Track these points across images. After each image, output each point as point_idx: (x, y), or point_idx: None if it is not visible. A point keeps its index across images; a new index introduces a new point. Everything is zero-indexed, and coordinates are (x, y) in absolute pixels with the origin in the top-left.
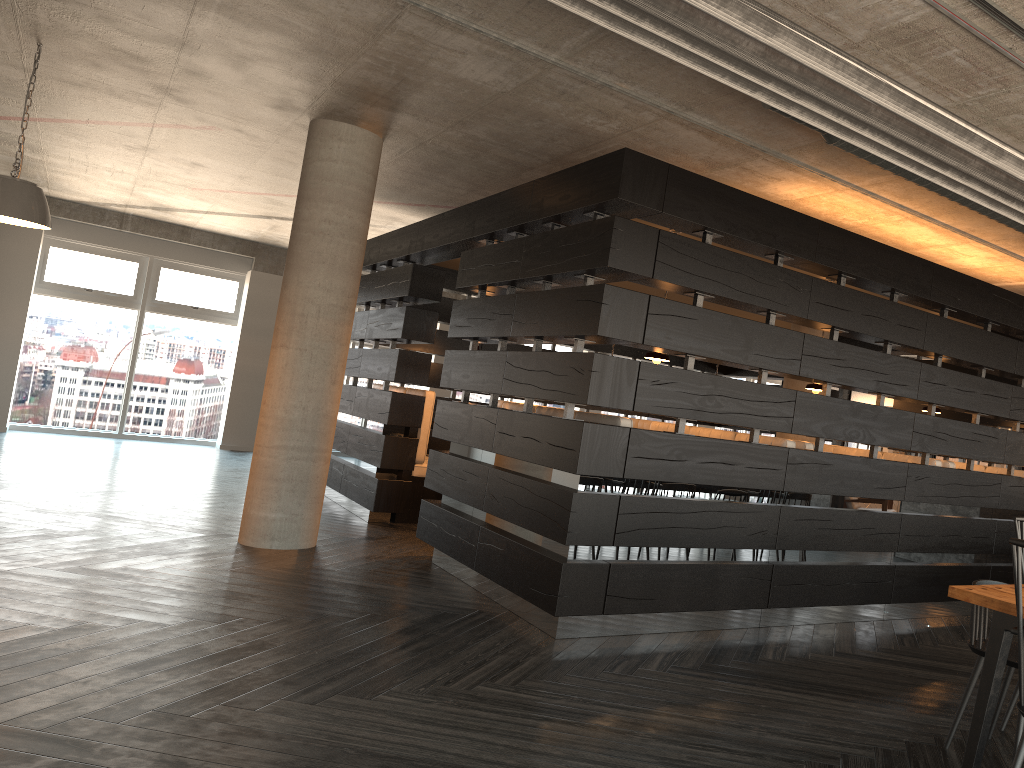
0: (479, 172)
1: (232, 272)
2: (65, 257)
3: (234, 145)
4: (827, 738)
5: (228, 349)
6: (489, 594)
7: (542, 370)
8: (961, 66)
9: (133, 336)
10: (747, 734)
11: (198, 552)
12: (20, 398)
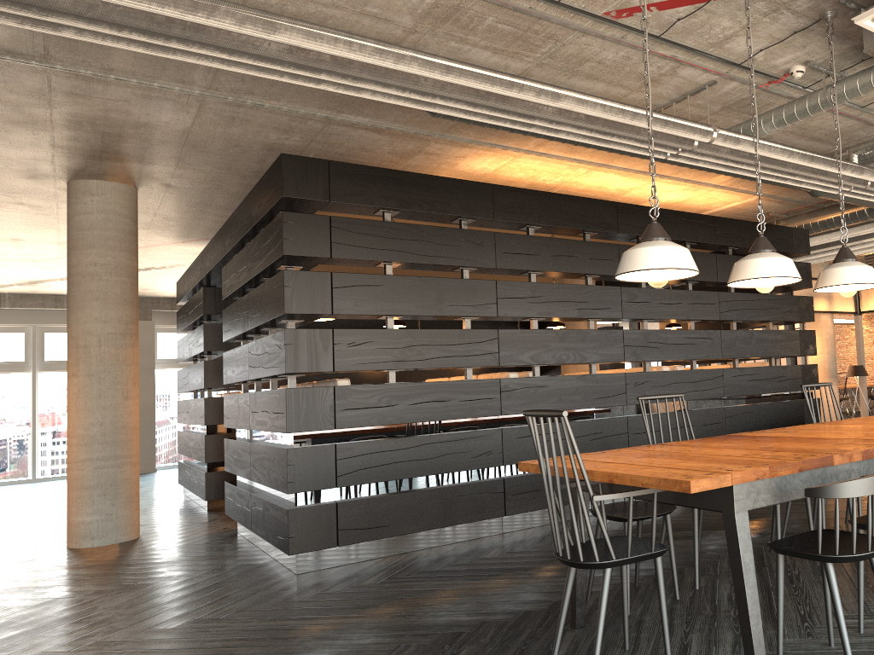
0: (234, 200)
1: None
2: None
3: (29, 217)
4: (480, 611)
5: None
6: (264, 549)
7: (264, 352)
8: (508, 31)
9: (31, 394)
10: (406, 620)
11: (20, 561)
12: None
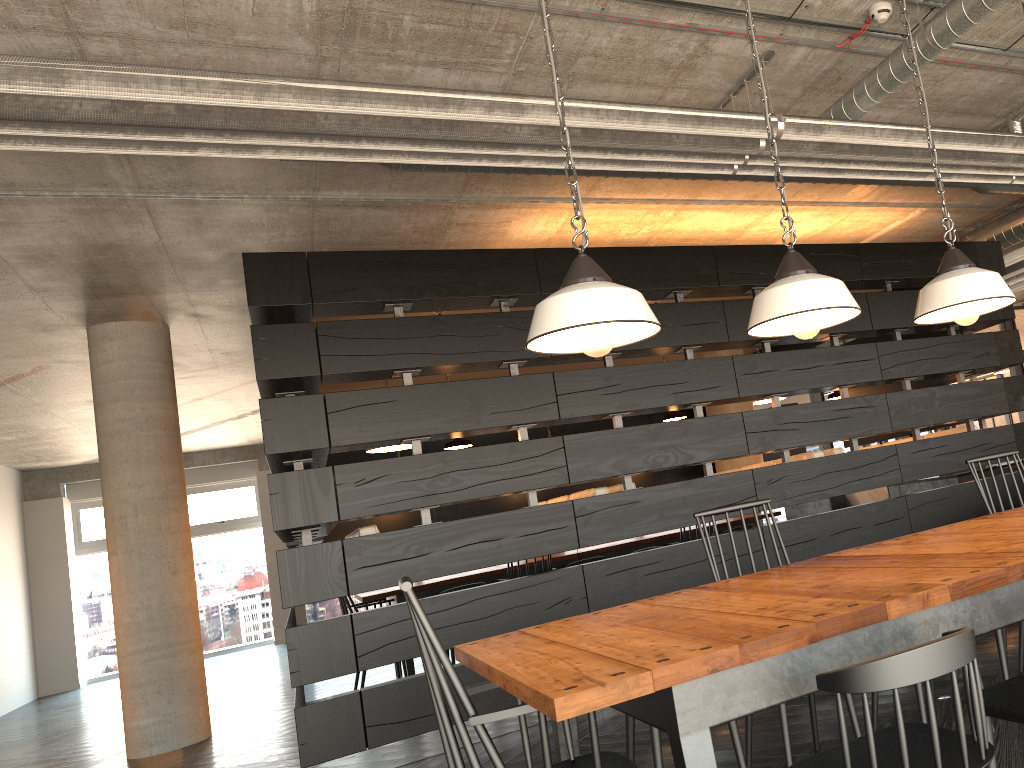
0: None
1: (244, 479)
2: (95, 515)
3: (83, 374)
4: None
5: (262, 550)
6: None
7: None
8: (443, 32)
9: None
10: None
11: None
12: (91, 652)
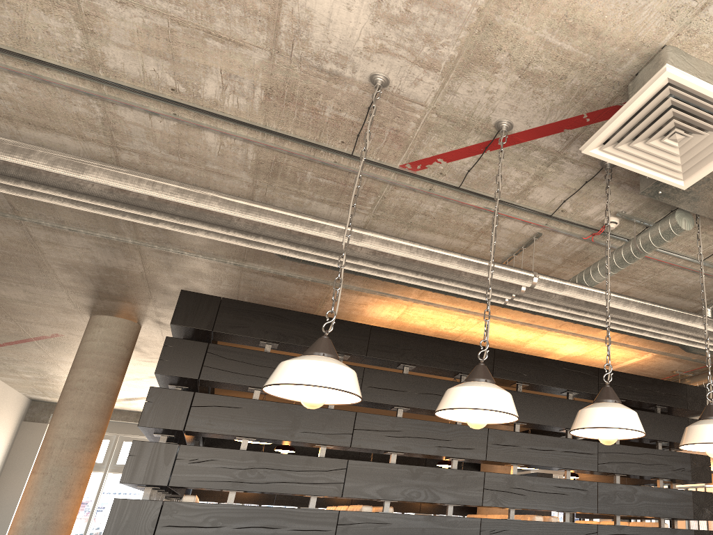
0: None
1: None
2: None
3: None
4: None
5: None
6: None
7: None
8: (331, 184)
9: (97, 491)
10: None
11: None
12: None
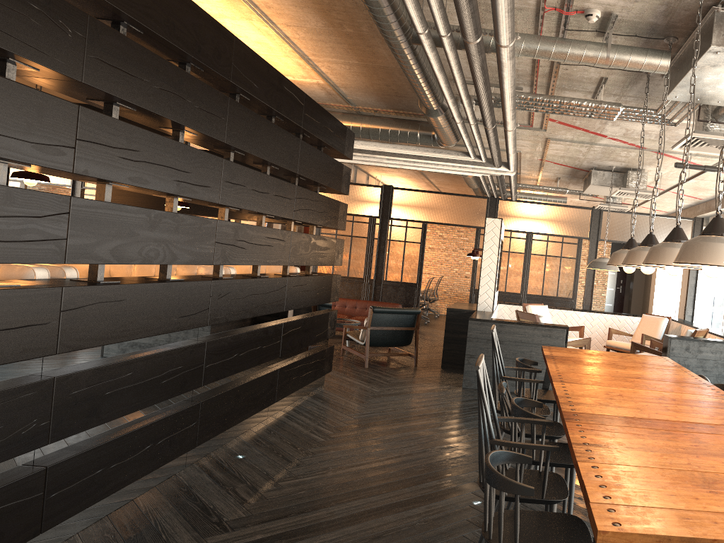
0: None
1: None
2: None
3: None
4: None
5: None
6: None
7: None
8: None
9: None
10: None
11: None
12: None
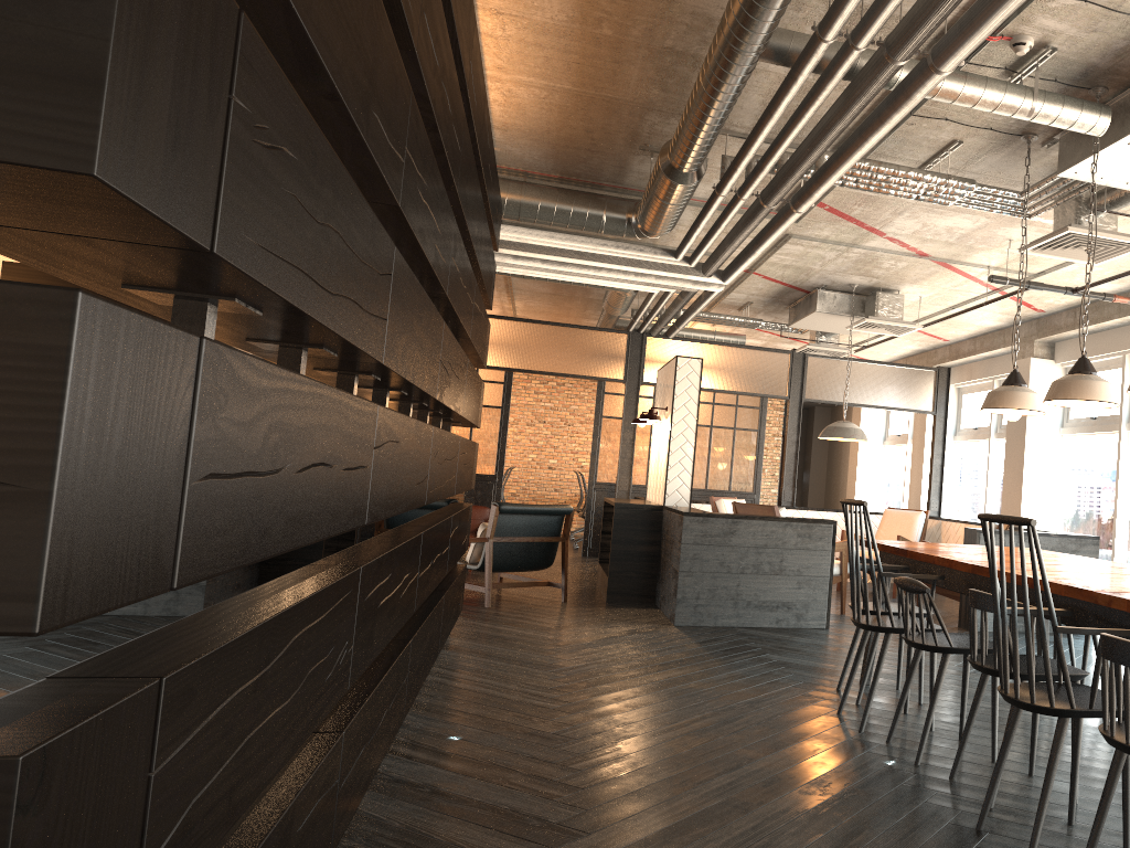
0: None
1: None
2: None
3: None
4: None
5: None
6: None
7: None
8: None
9: None
10: None
11: None
12: None
